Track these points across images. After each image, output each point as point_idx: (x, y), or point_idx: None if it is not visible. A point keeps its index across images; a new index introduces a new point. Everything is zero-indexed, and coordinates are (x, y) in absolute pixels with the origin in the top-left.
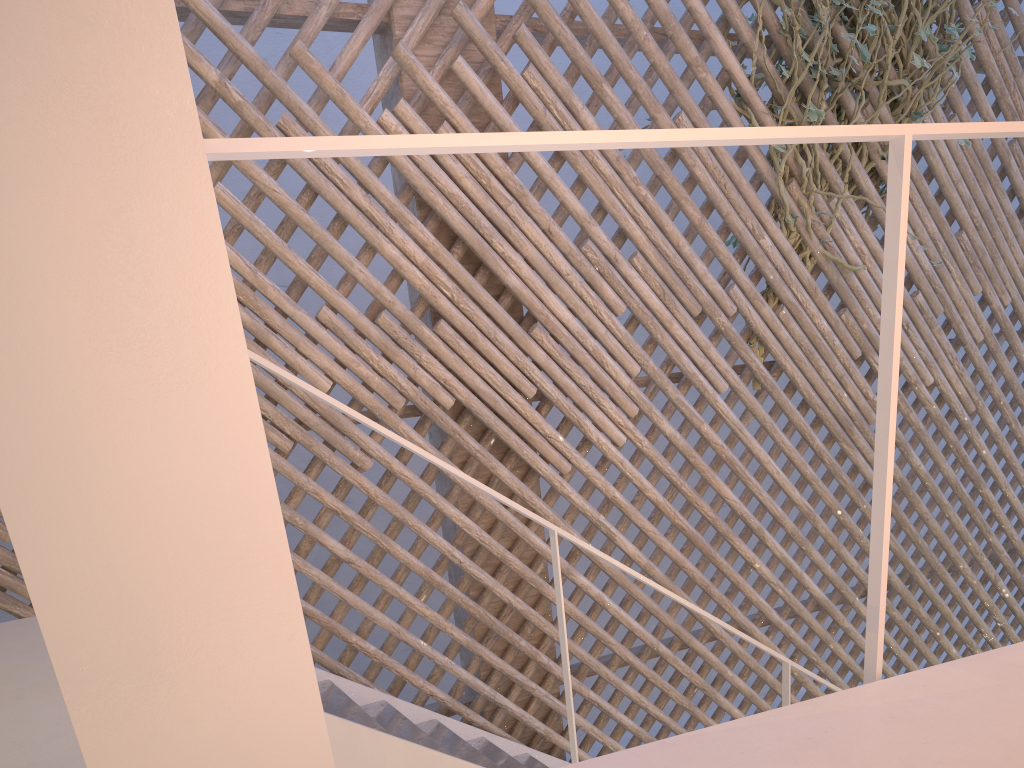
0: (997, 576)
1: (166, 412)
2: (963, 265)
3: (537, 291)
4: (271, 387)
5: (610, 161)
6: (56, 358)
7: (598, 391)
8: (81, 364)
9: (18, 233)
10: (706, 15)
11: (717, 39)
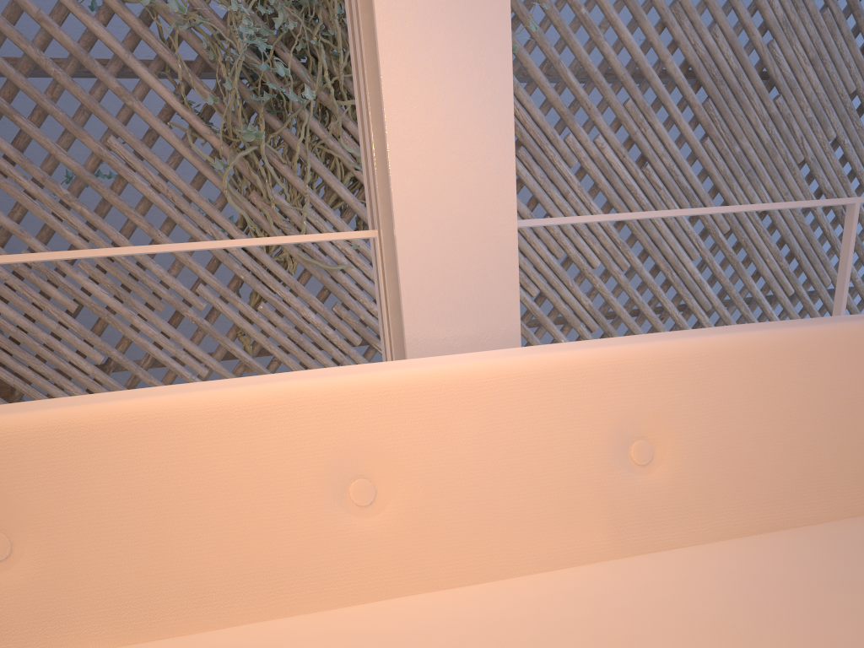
0: None
1: None
2: None
3: None
4: None
5: (39, 181)
6: None
7: (59, 377)
8: None
9: None
10: (122, 50)
11: (140, 71)
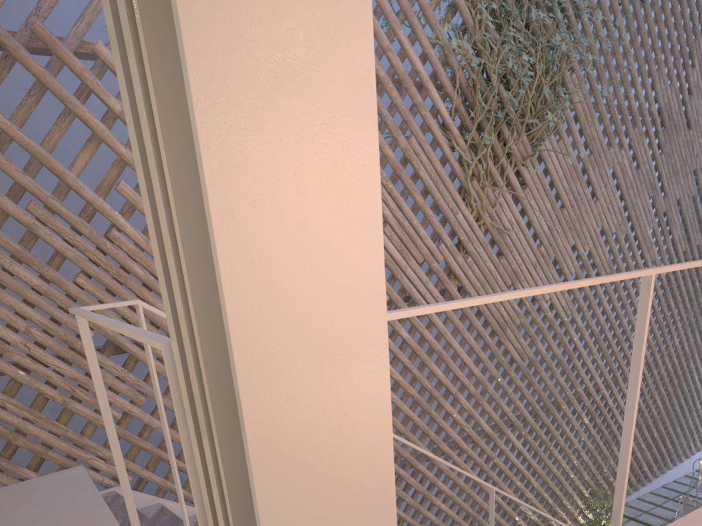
0: (582, 411)
1: (353, 503)
2: (565, 228)
3: None
4: (158, 319)
5: None
6: (306, 486)
7: None
8: (317, 486)
9: (298, 424)
10: (426, 75)
11: (432, 90)
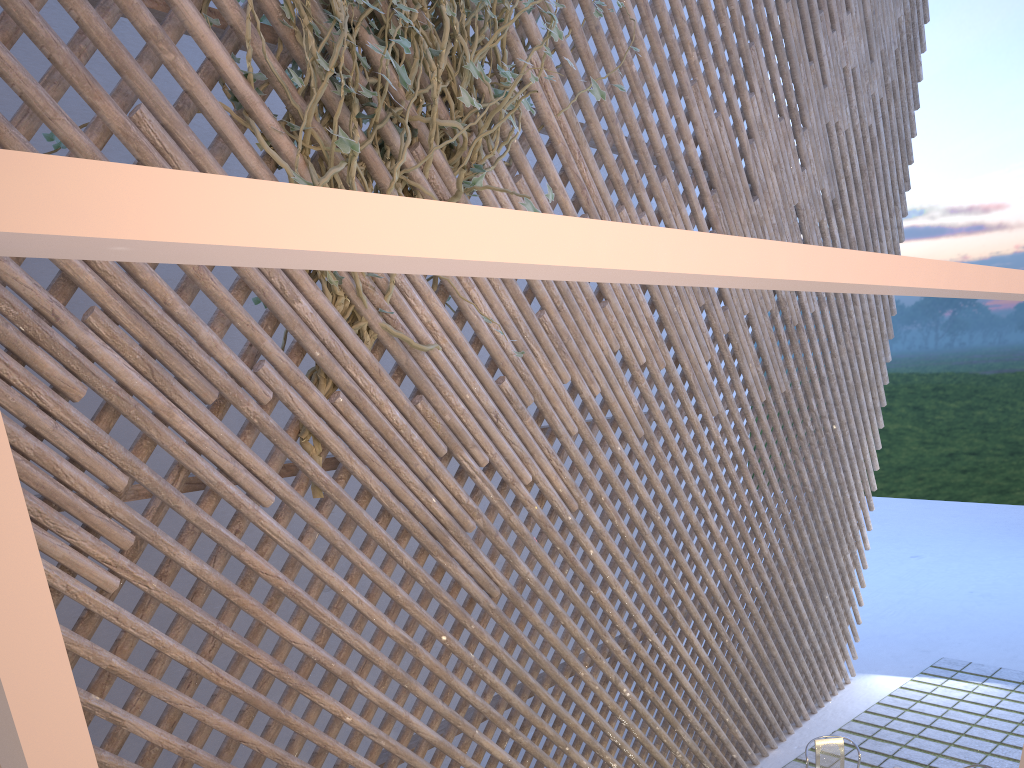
0: (617, 677)
1: None
2: (549, 349)
3: None
4: None
5: None
6: None
7: (56, 516)
8: None
9: None
10: None
11: (186, 8)
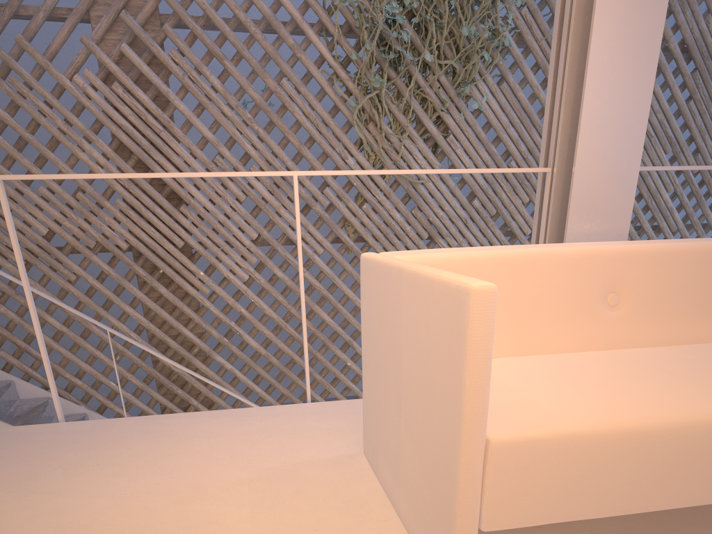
0: None
1: None
2: (513, 183)
3: (182, 184)
4: None
5: (233, 107)
6: None
7: (227, 247)
8: None
9: None
10: (299, 17)
11: (309, 32)
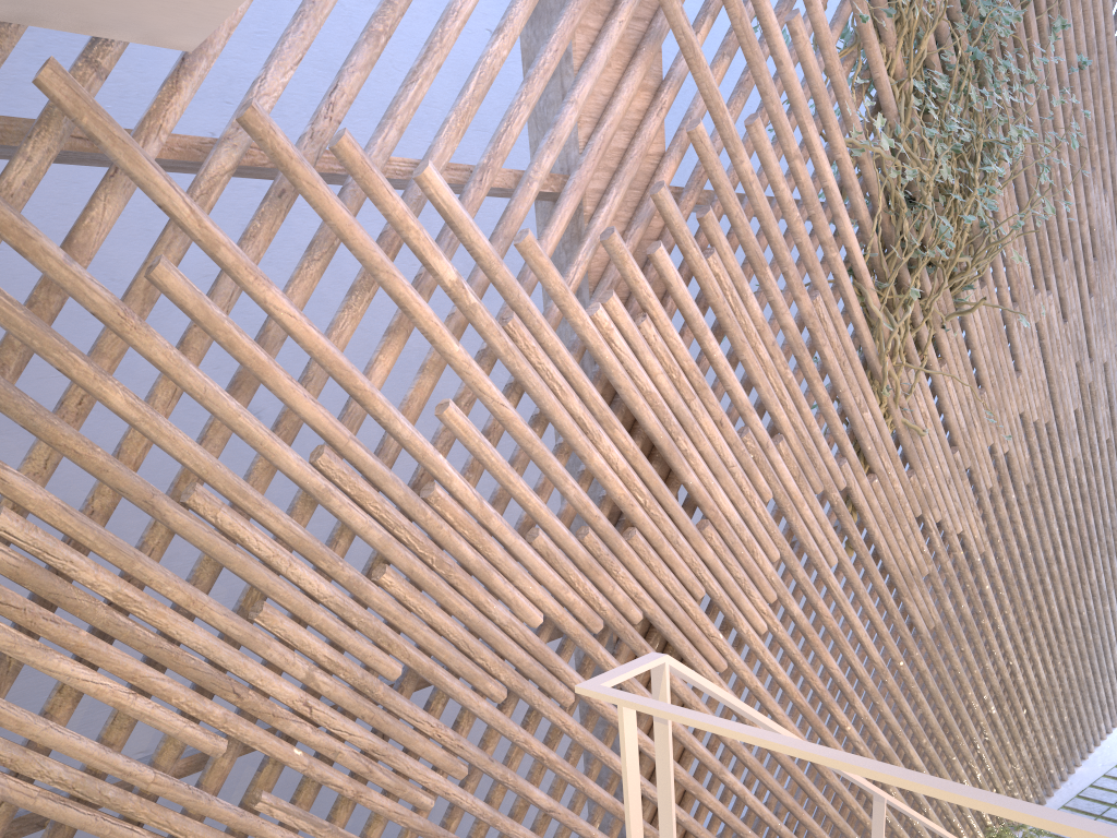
0: (990, 696)
1: None
2: (983, 420)
3: (709, 486)
4: (491, 631)
5: (765, 344)
6: None
7: (750, 582)
8: None
9: None
10: (839, 195)
11: (845, 218)
